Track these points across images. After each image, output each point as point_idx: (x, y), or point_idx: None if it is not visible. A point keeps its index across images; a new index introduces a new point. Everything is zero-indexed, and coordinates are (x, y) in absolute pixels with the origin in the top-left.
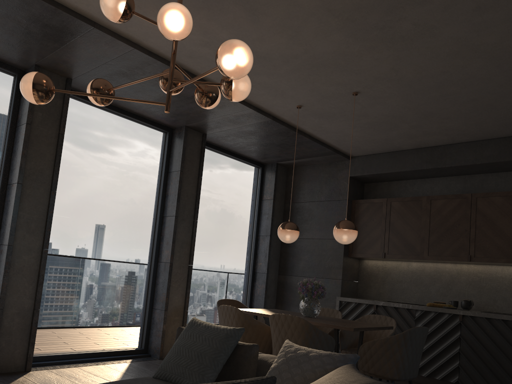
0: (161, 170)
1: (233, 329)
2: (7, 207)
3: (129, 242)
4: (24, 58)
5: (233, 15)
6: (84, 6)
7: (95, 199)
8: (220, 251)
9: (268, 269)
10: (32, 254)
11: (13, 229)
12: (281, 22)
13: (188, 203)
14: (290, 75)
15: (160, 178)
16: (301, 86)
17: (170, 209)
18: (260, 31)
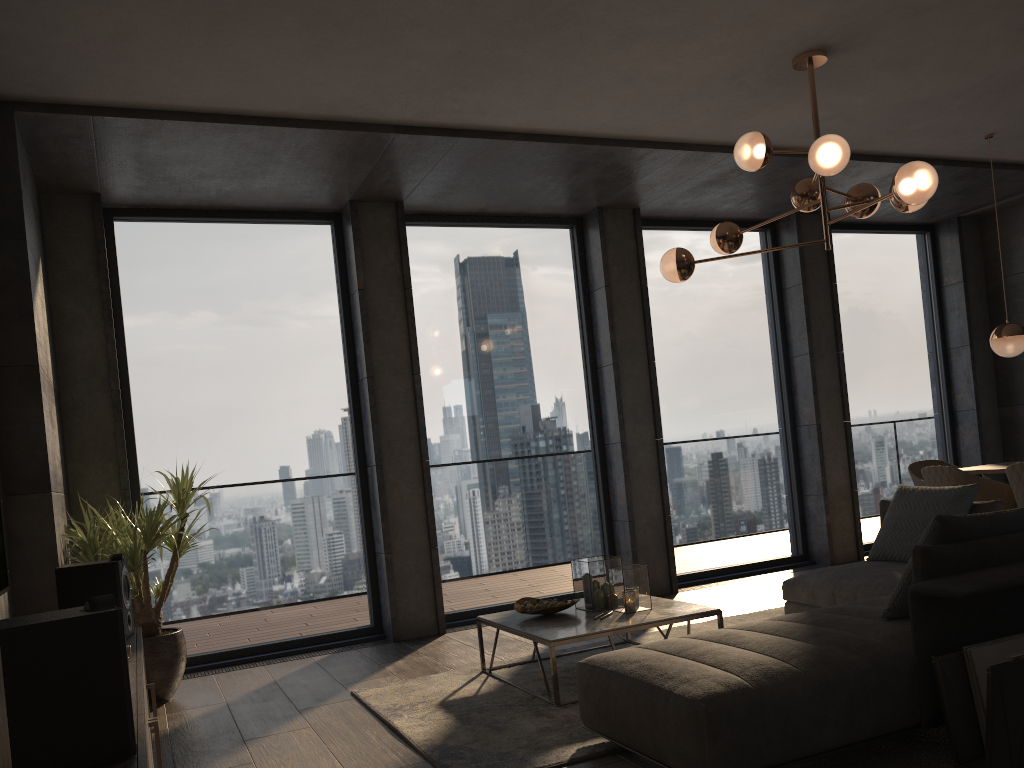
0: (770, 290)
1: (963, 487)
2: (604, 396)
3: (750, 407)
4: (585, 205)
5: (873, 79)
6: (673, 134)
7: (695, 358)
8: (886, 389)
9: (978, 402)
10: (647, 448)
11: (621, 421)
12: (946, 62)
13: (824, 329)
14: (968, 107)
15: (772, 302)
16: (988, 113)
17: (798, 345)
18: (914, 81)
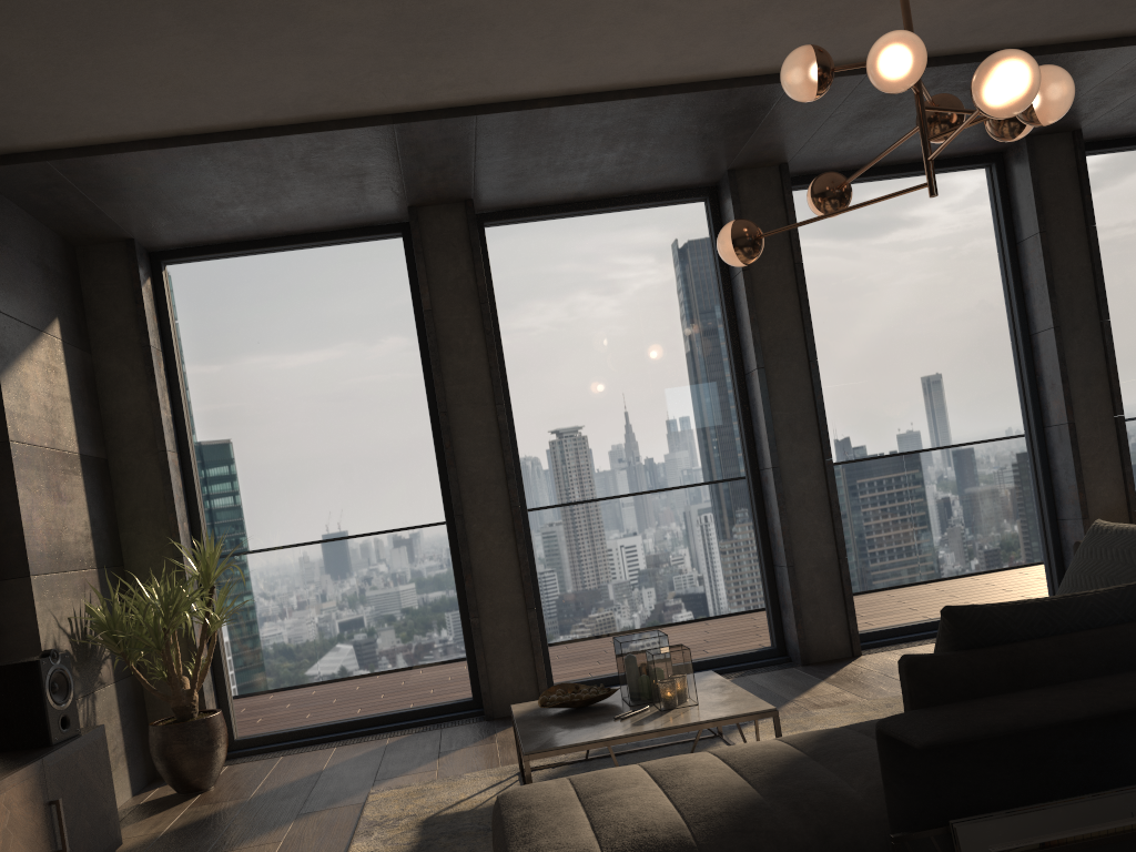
0: (999, 246)
1: None
2: (754, 410)
3: (973, 406)
4: (709, 170)
5: None
6: (767, 62)
7: (887, 349)
8: None
9: None
10: (811, 473)
11: (772, 441)
12: None
13: (1078, 291)
14: None
15: (1003, 262)
16: None
17: (1039, 317)
18: None
